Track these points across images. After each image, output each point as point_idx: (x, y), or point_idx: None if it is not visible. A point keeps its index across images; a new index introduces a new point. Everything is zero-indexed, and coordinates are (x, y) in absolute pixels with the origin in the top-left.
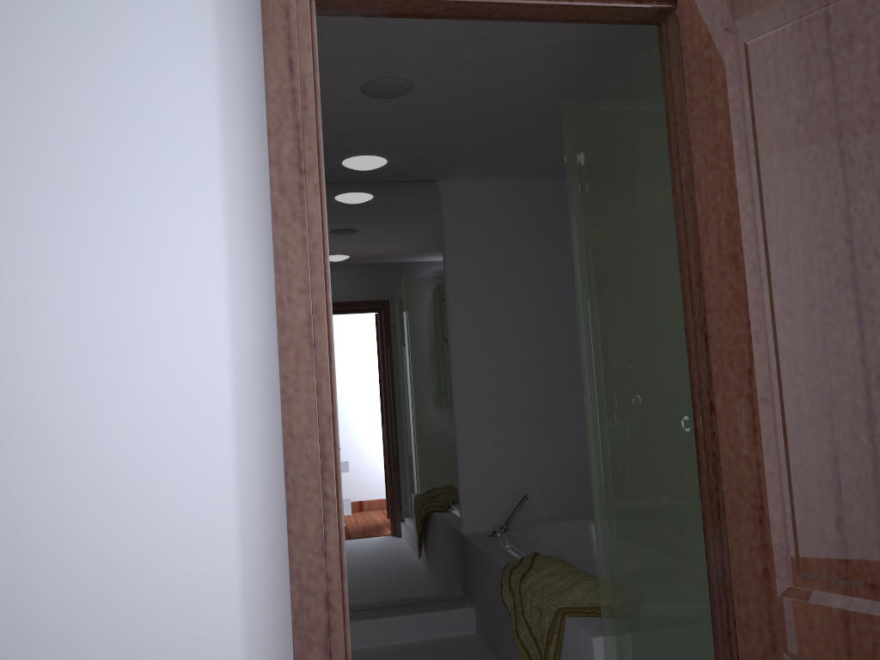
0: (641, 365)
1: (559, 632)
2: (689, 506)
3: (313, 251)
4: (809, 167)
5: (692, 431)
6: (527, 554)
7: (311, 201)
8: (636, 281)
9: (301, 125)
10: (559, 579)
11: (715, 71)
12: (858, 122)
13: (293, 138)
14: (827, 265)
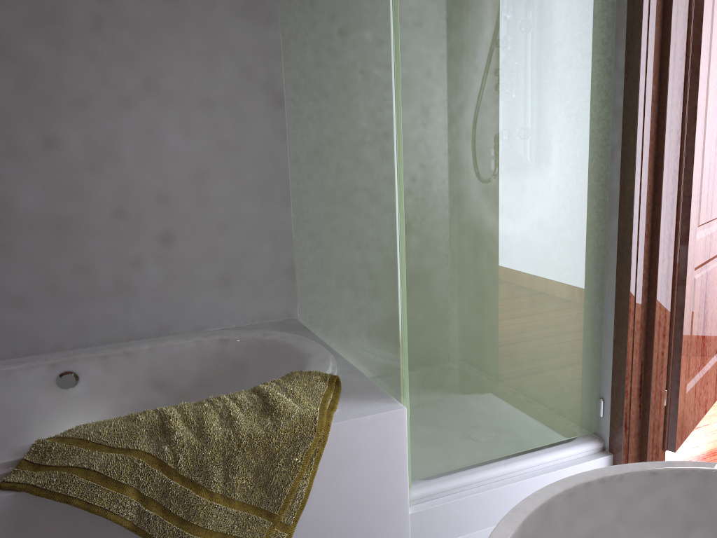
0: (499, 114)
1: (319, 451)
2: (550, 227)
3: None
4: None
5: (563, 168)
6: (4, 459)
7: None
8: (504, 33)
9: None
10: (219, 417)
11: None
12: None
13: None
14: None
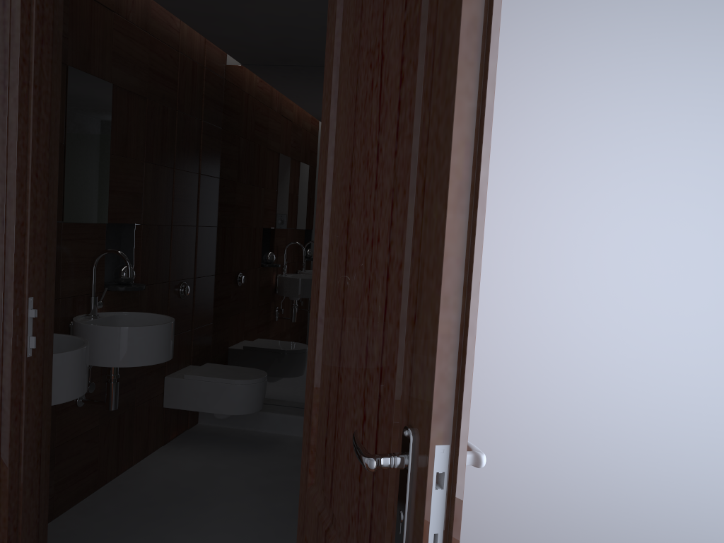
0: None
1: None
2: None
3: (10, 150)
4: (348, 109)
5: None
6: None
7: (11, 111)
8: None
9: (7, 50)
10: None
11: (334, 4)
12: (362, 68)
13: (1, 61)
14: (343, 208)
